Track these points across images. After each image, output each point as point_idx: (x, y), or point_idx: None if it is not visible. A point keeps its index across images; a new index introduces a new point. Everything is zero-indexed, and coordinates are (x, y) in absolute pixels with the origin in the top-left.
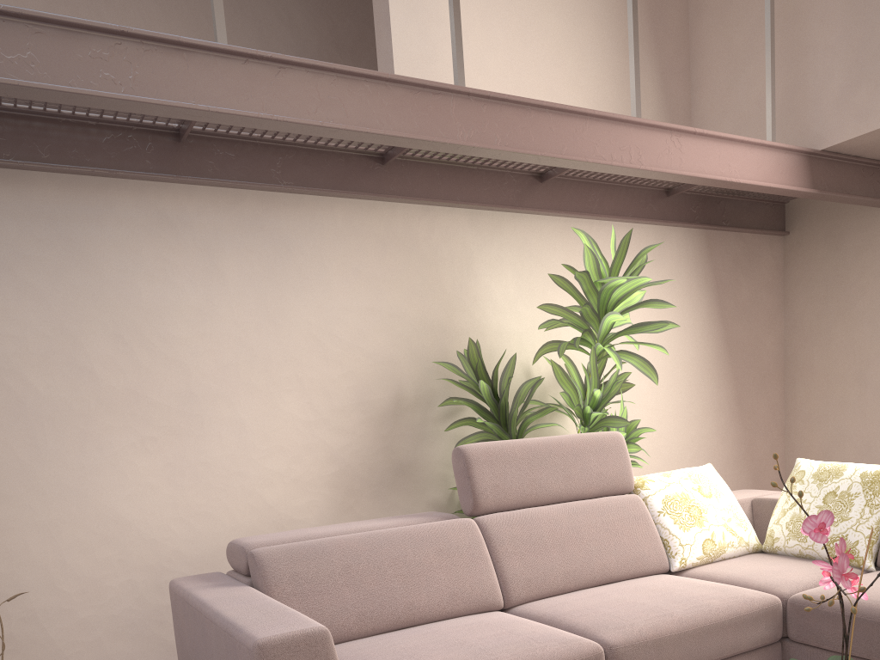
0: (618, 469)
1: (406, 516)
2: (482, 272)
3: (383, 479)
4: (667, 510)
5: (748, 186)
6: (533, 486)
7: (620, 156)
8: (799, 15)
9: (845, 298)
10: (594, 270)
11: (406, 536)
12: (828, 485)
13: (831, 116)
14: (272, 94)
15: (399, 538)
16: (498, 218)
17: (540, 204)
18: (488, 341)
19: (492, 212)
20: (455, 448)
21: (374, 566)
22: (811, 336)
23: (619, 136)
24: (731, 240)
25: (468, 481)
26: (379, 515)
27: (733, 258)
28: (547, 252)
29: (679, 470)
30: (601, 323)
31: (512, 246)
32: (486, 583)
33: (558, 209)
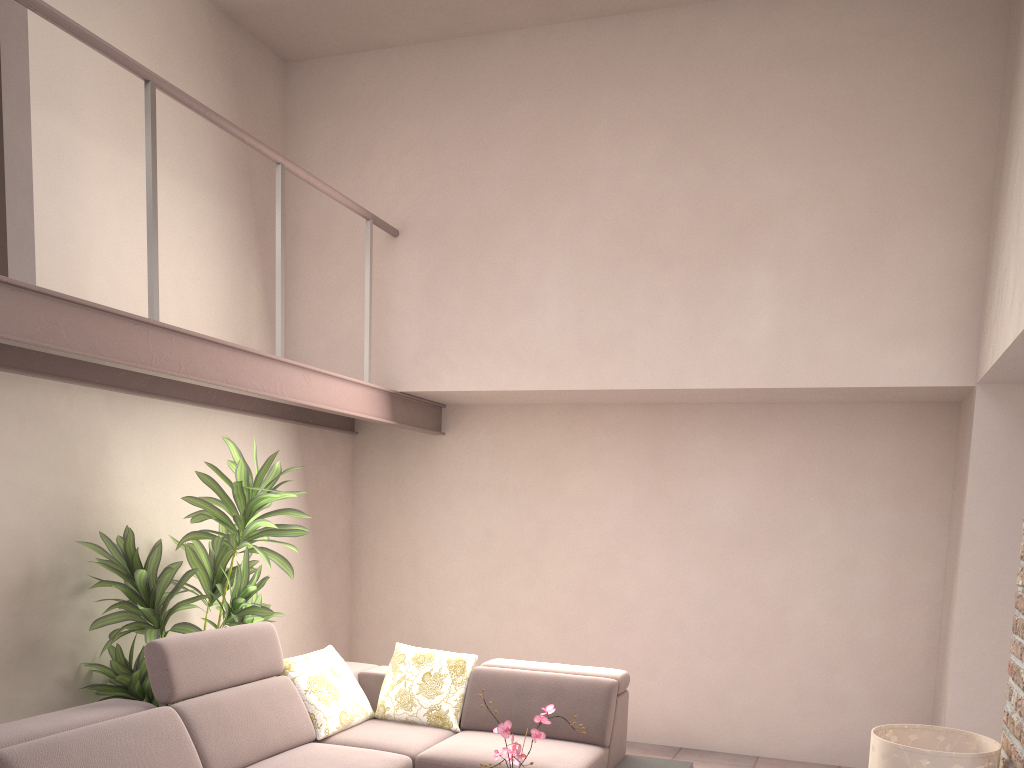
0: (274, 655)
1: (101, 705)
2: (115, 451)
3: (13, 657)
4: (312, 689)
5: (353, 416)
6: (215, 674)
7: (269, 387)
8: (384, 281)
9: (403, 498)
10: (244, 478)
11: (125, 727)
12: (425, 667)
13: (408, 368)
14: (3, 312)
15: (121, 729)
16: (131, 401)
17: (168, 392)
18: (118, 518)
19: (126, 395)
20: (150, 642)
21: (107, 758)
22: (375, 523)
23: (269, 370)
24: (316, 435)
25: (166, 673)
26: (7, 695)
27: (317, 450)
28: (173, 436)
29: (314, 653)
30: (249, 524)
31: (143, 428)
32: (194, 763)
33: (183, 397)
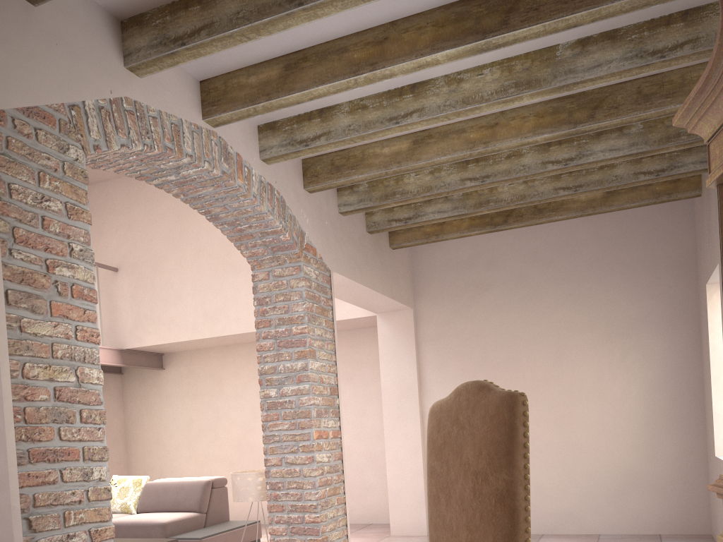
0: None
1: None
2: None
3: None
4: None
5: None
6: None
7: None
8: (114, 294)
9: (148, 405)
10: None
11: None
12: (122, 484)
13: (128, 336)
14: None
15: None
16: None
17: None
18: None
19: None
20: None
21: None
22: (136, 421)
23: None
24: None
25: None
26: None
27: None
28: None
29: None
30: None
31: None
32: None
33: None
